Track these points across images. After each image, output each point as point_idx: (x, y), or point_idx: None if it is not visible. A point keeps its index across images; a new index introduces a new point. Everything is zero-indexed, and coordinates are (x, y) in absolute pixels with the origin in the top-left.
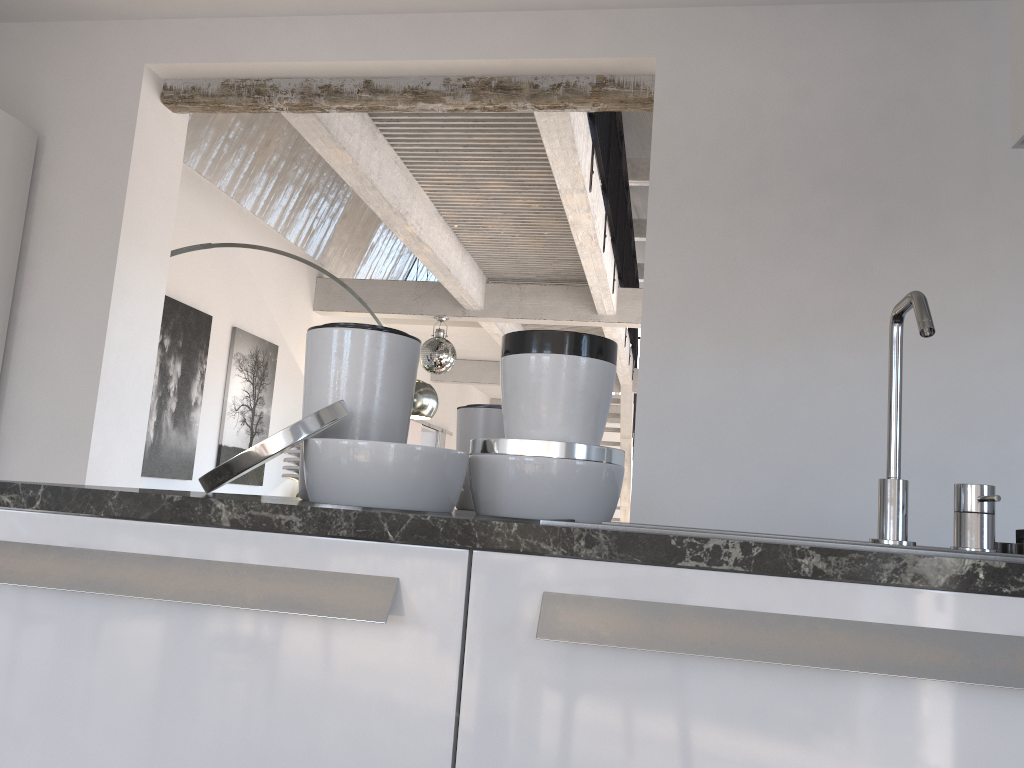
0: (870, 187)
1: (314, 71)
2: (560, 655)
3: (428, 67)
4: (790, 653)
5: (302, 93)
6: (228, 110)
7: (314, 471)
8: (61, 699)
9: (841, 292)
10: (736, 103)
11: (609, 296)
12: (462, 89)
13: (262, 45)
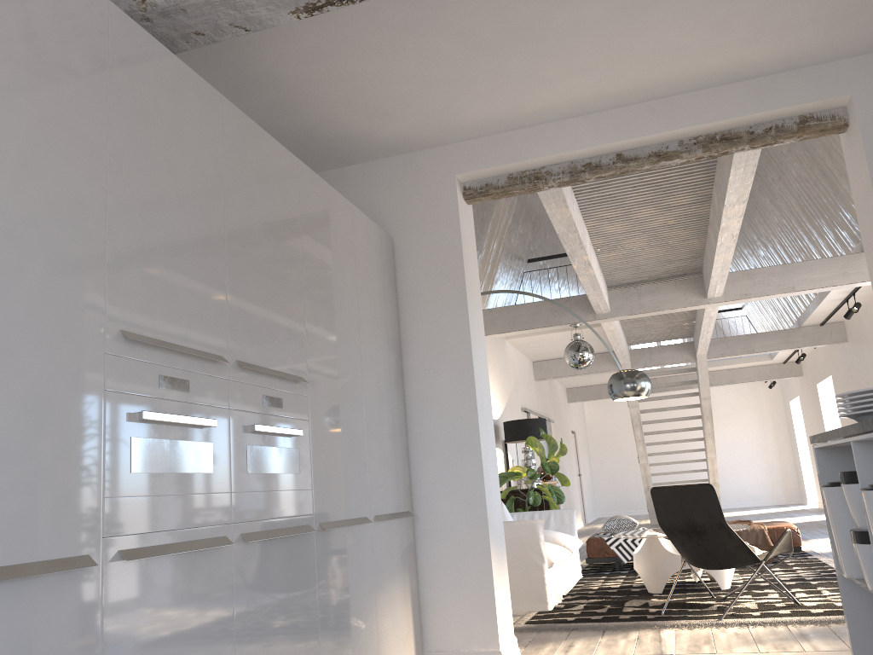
0: None
1: (579, 155)
2: None
3: (668, 135)
4: None
5: (570, 172)
6: (510, 195)
7: None
8: None
9: None
10: None
11: (724, 281)
12: (694, 146)
13: (541, 145)
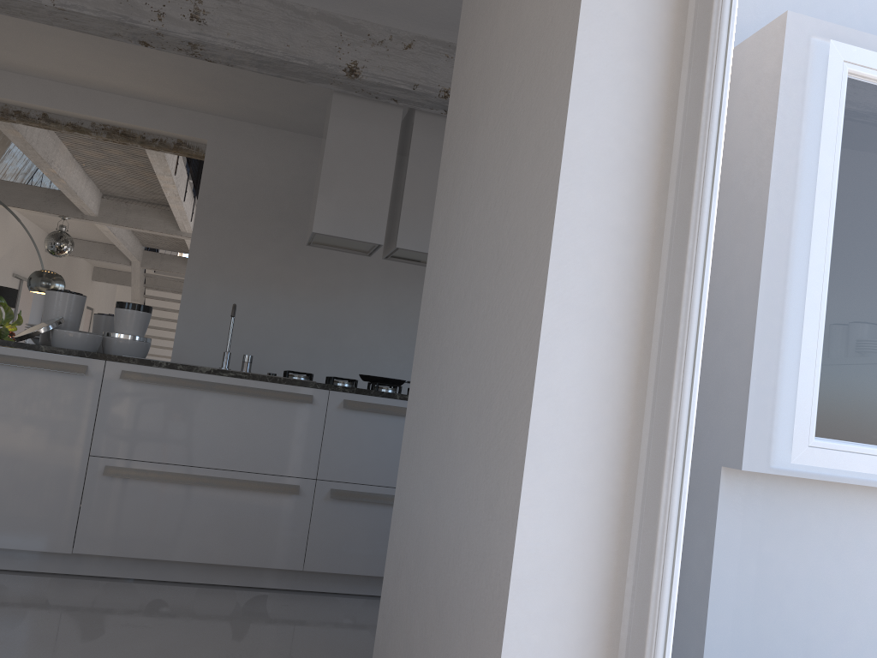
0: (299, 222)
1: (12, 103)
2: (124, 383)
3: (83, 116)
4: (172, 383)
5: (2, 112)
6: None
7: (56, 338)
8: None
9: (280, 268)
10: (244, 171)
11: (188, 223)
12: (102, 130)
13: None
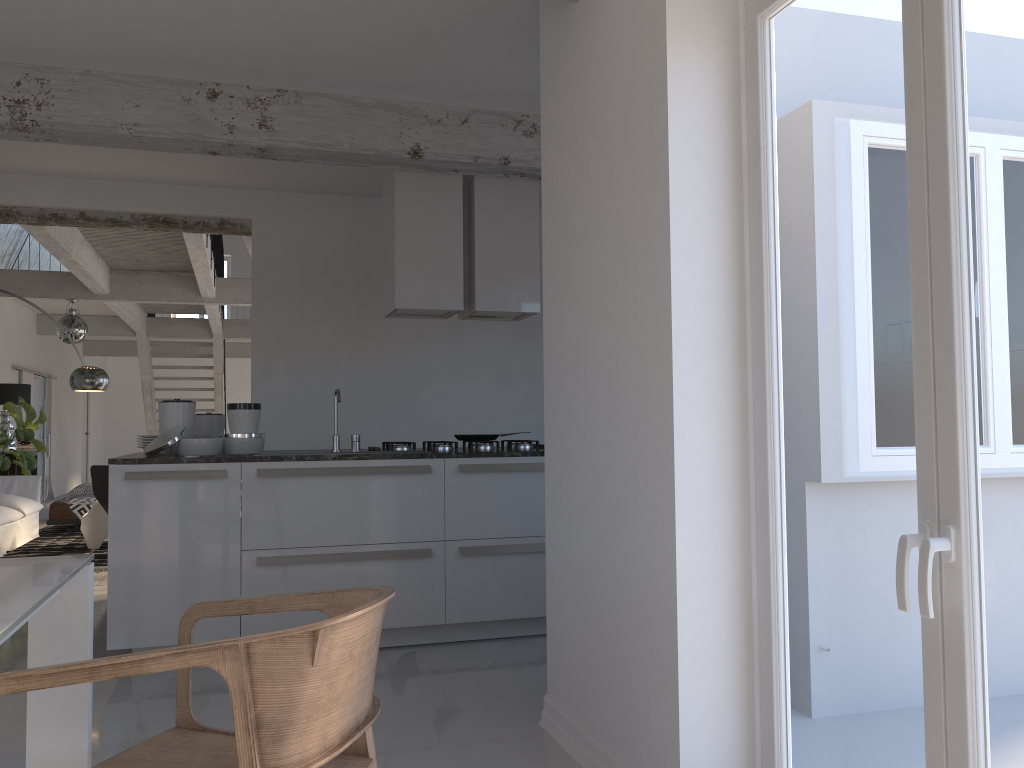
0: (356, 286)
1: (48, 206)
2: (261, 480)
3: (122, 210)
4: (304, 474)
5: (39, 217)
6: None
7: (184, 447)
8: (149, 503)
9: (345, 335)
10: (293, 242)
11: (212, 289)
12: (142, 221)
13: (13, 191)
